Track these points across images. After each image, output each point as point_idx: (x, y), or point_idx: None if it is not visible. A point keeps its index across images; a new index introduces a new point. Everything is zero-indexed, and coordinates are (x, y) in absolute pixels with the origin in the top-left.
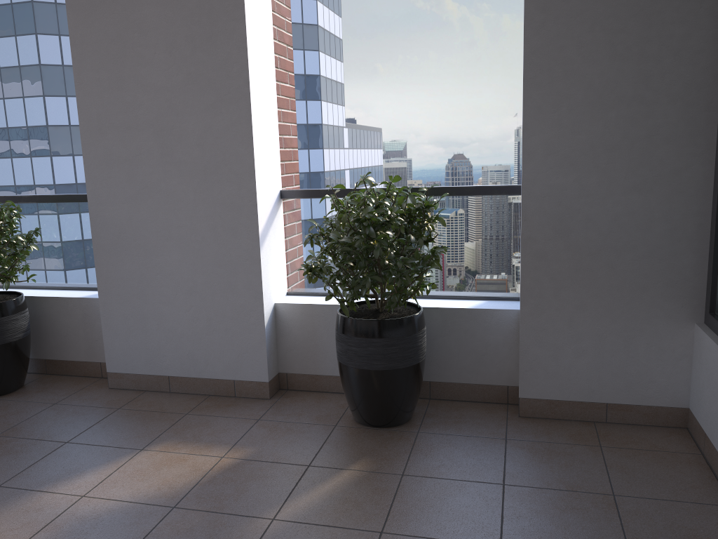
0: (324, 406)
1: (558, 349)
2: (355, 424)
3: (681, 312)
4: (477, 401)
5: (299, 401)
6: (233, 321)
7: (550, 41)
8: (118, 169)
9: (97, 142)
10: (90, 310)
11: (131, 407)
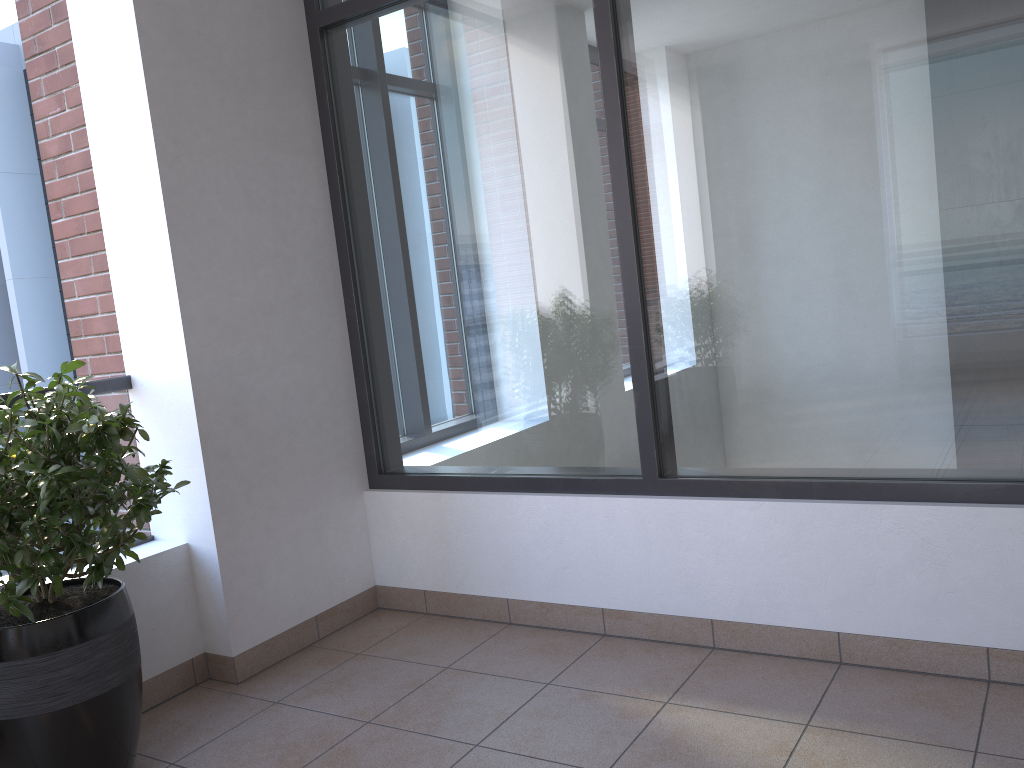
0: None
1: (262, 570)
2: None
3: (352, 483)
4: (158, 704)
5: None
6: None
7: (189, 181)
8: None
9: None
10: None
11: None
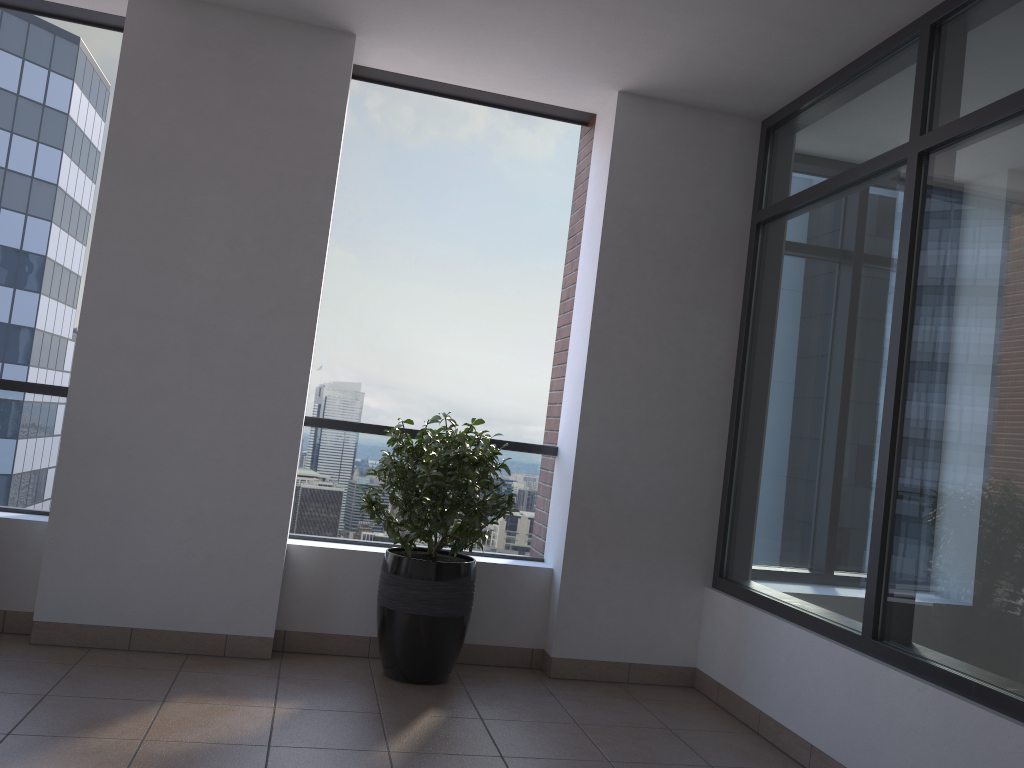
0: (342, 666)
1: (592, 607)
2: (394, 682)
3: (695, 576)
4: (500, 666)
5: (308, 661)
6: (242, 559)
7: (613, 324)
8: (126, 360)
9: (104, 324)
10: (9, 536)
11: (92, 663)
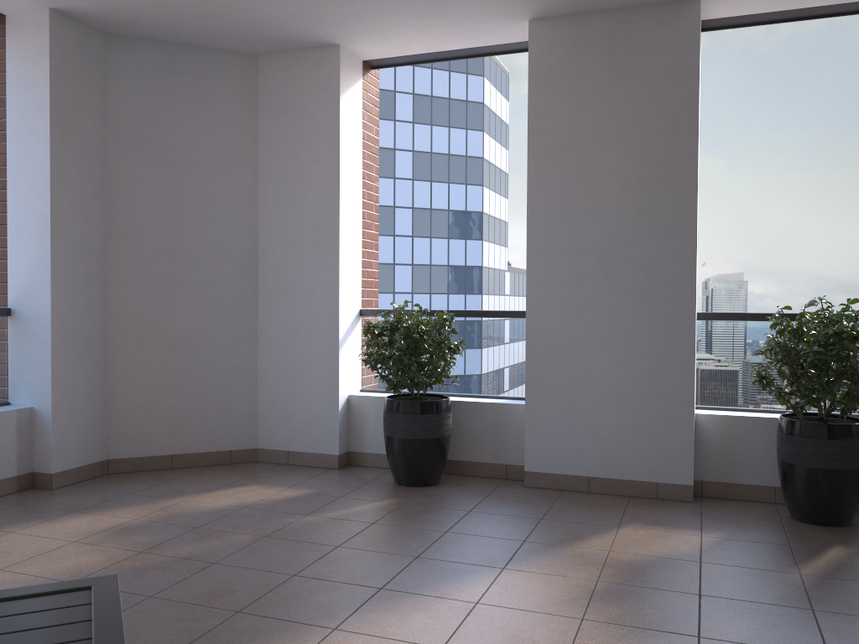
0: (752, 509)
1: None
2: (800, 523)
3: None
4: None
5: (723, 504)
6: (661, 426)
7: None
8: (560, 287)
9: (542, 264)
10: (501, 414)
11: (565, 500)
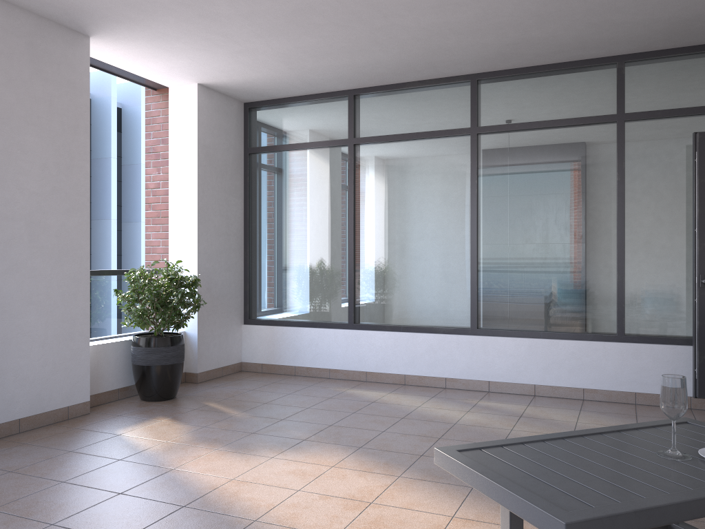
0: (124, 405)
1: (209, 344)
2: (161, 402)
3: (239, 321)
4: None
5: (105, 408)
6: (70, 361)
7: (205, 205)
8: None
9: None
10: None
11: (30, 440)
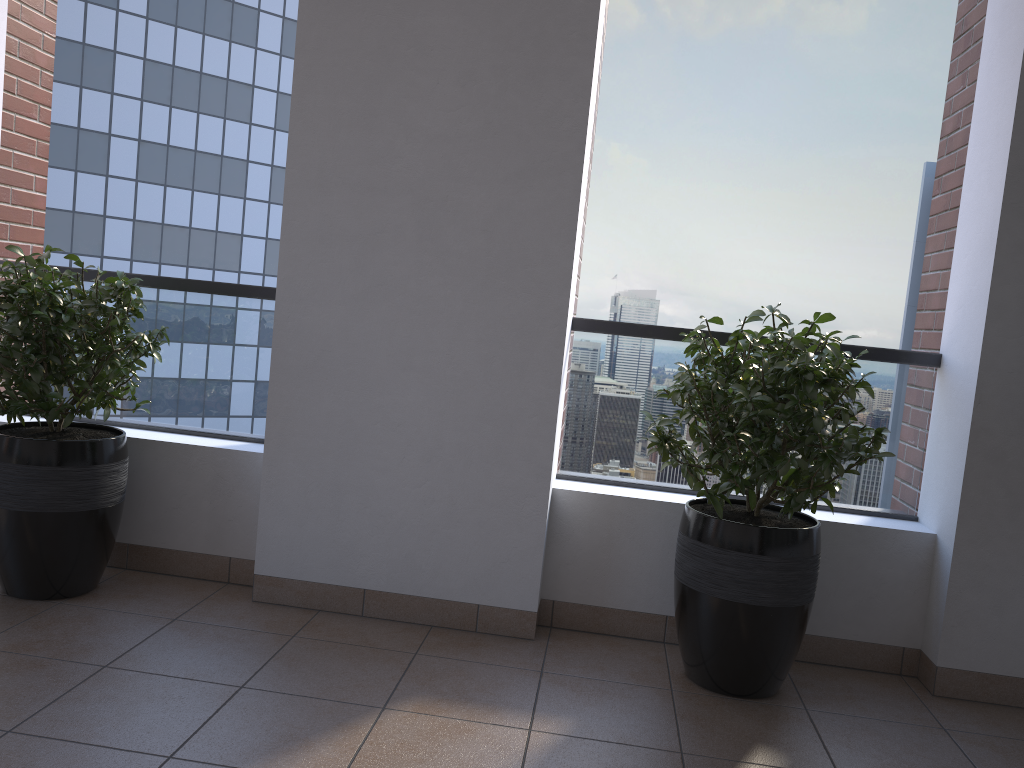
0: (628, 657)
1: (1005, 597)
2: (700, 690)
3: None
4: (853, 668)
5: (582, 646)
6: (493, 509)
7: None
8: (340, 250)
9: (312, 203)
10: (228, 470)
11: (313, 635)
